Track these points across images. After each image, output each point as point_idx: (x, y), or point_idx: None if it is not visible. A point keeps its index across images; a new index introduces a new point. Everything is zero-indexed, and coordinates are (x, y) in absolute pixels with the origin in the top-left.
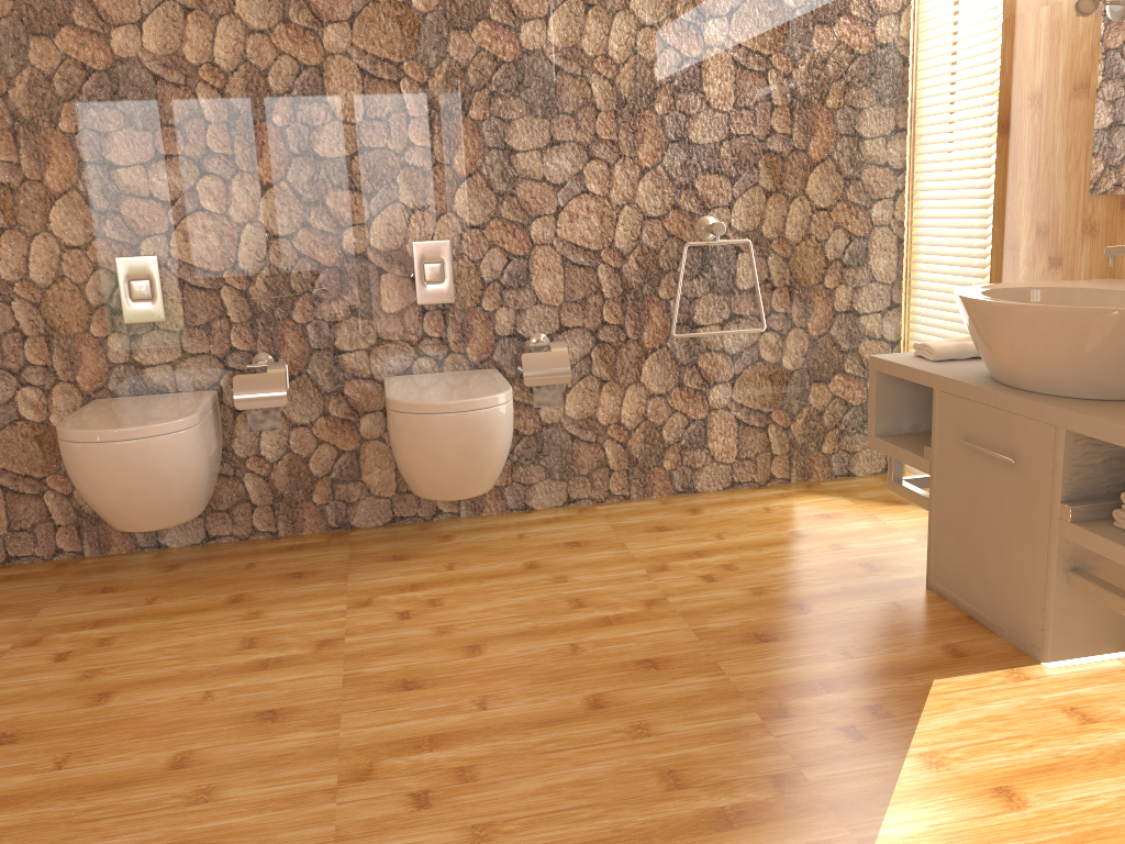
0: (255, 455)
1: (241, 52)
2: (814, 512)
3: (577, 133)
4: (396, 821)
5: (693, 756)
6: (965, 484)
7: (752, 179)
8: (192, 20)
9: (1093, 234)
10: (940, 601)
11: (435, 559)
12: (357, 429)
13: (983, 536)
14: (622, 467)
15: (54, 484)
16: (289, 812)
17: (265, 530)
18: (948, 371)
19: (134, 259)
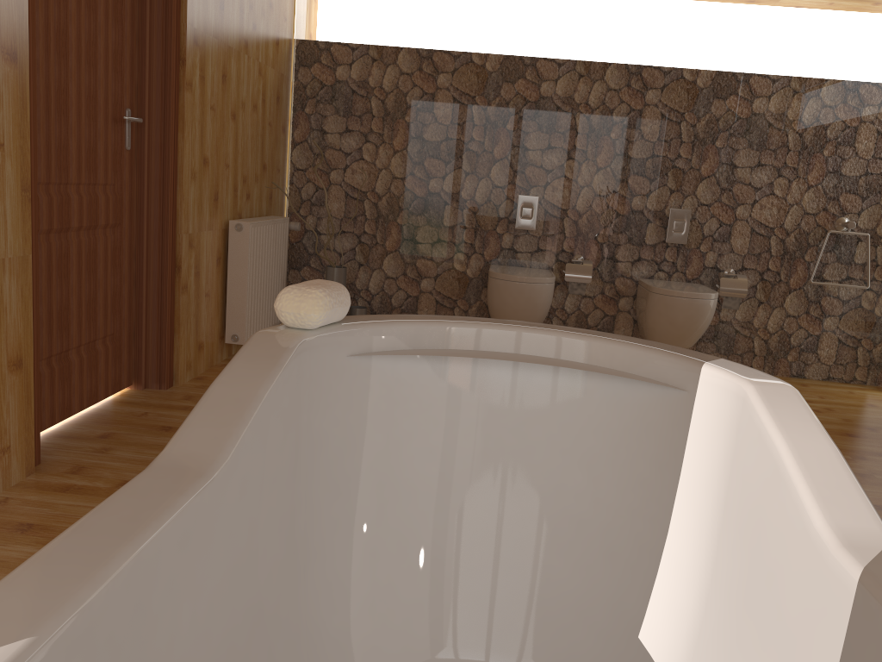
0: (562, 308)
1: (603, 99)
2: (881, 398)
3: (775, 161)
4: None
5: None
6: None
7: (875, 200)
8: (583, 81)
9: None
10: None
11: None
12: (618, 304)
13: None
14: (762, 354)
15: (462, 303)
16: None
17: None
18: None
19: (527, 197)
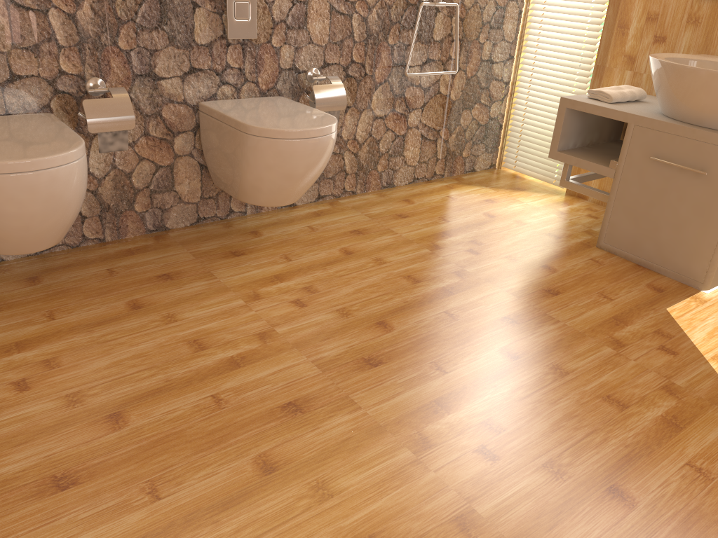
0: (88, 173)
1: None
2: (481, 198)
3: None
4: (490, 475)
5: (608, 383)
6: (649, 185)
7: None
8: None
9: (696, 24)
10: (613, 256)
11: (268, 253)
12: (175, 147)
13: (661, 218)
14: (356, 171)
15: None
16: (407, 488)
17: (97, 238)
18: (636, 112)
19: None
